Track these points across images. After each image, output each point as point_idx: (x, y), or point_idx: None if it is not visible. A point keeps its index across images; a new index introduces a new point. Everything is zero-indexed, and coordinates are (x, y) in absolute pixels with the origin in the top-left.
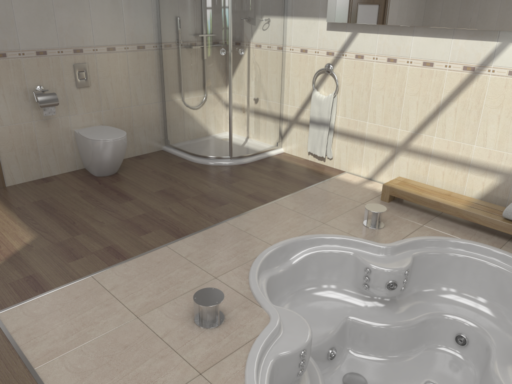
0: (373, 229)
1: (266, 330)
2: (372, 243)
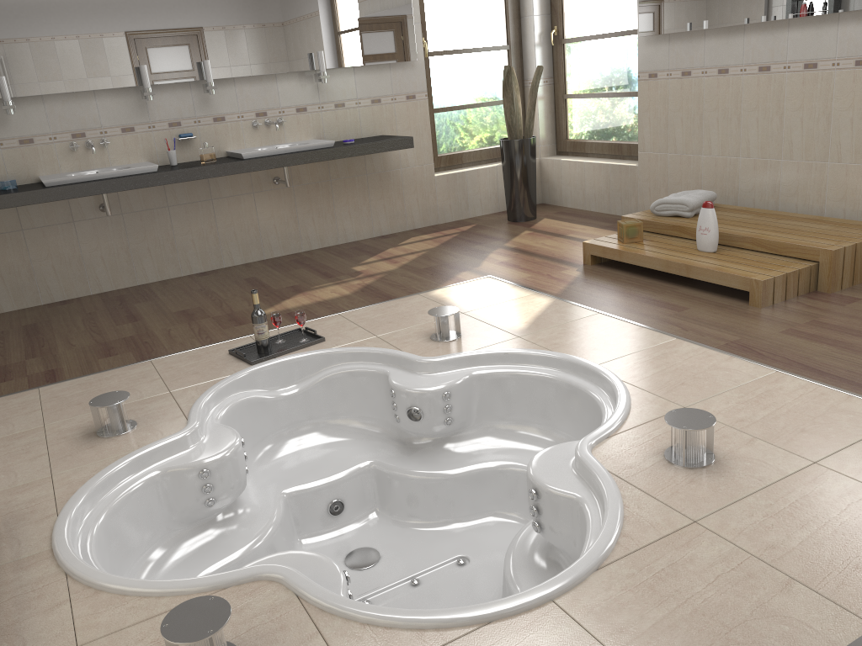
0: (231, 642)
1: (599, 431)
2: (300, 572)
